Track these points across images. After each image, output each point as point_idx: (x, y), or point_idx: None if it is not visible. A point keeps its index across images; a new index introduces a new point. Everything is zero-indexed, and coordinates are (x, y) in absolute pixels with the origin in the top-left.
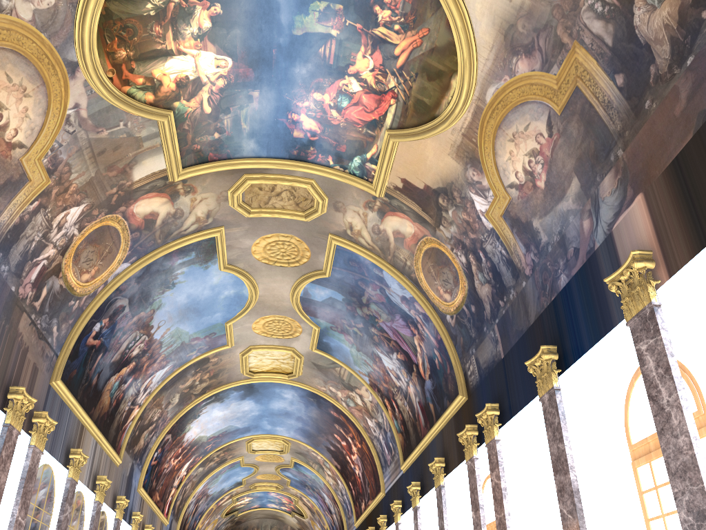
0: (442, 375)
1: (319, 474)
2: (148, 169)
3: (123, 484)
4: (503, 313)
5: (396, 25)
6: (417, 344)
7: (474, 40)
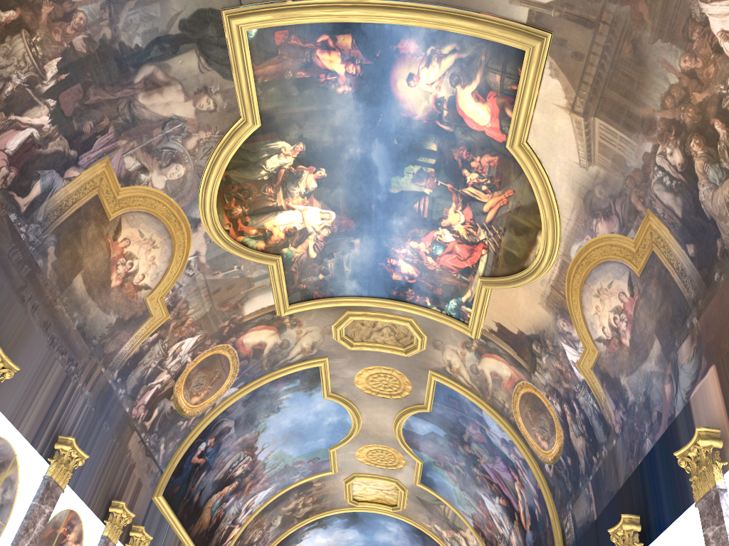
0: (541, 528)
1: None
2: (258, 305)
3: None
4: (596, 470)
5: (483, 186)
6: (518, 490)
7: (556, 201)
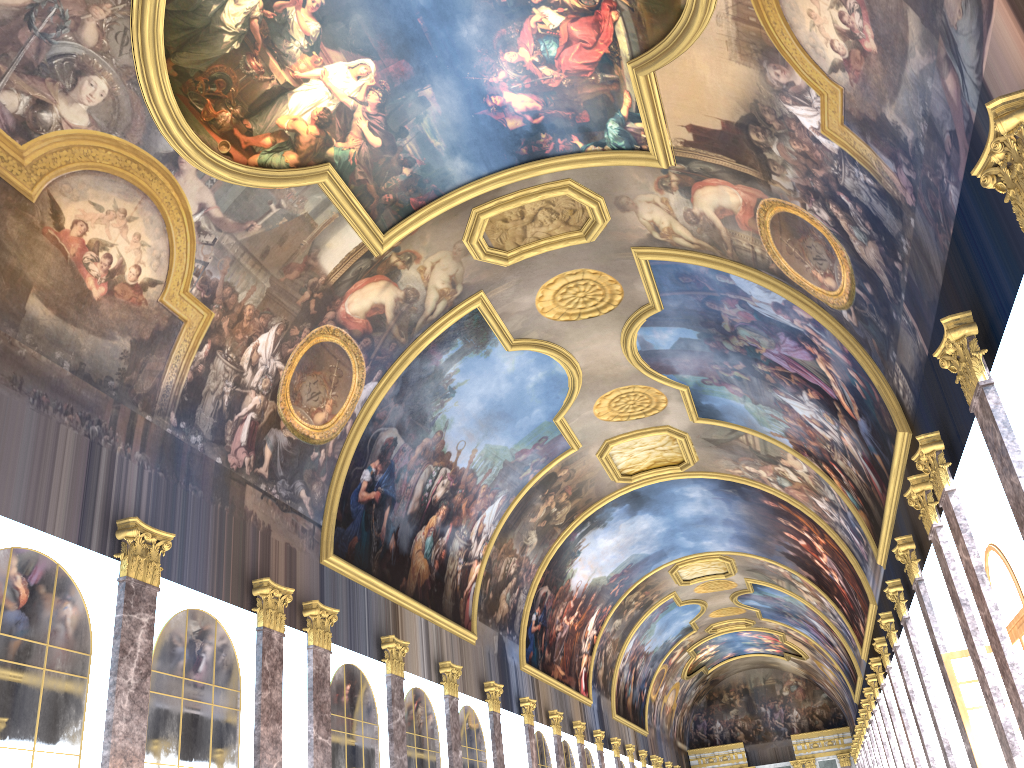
0: (872, 406)
1: (793, 593)
2: (339, 251)
3: (491, 665)
4: (906, 281)
5: None
6: (824, 368)
7: None
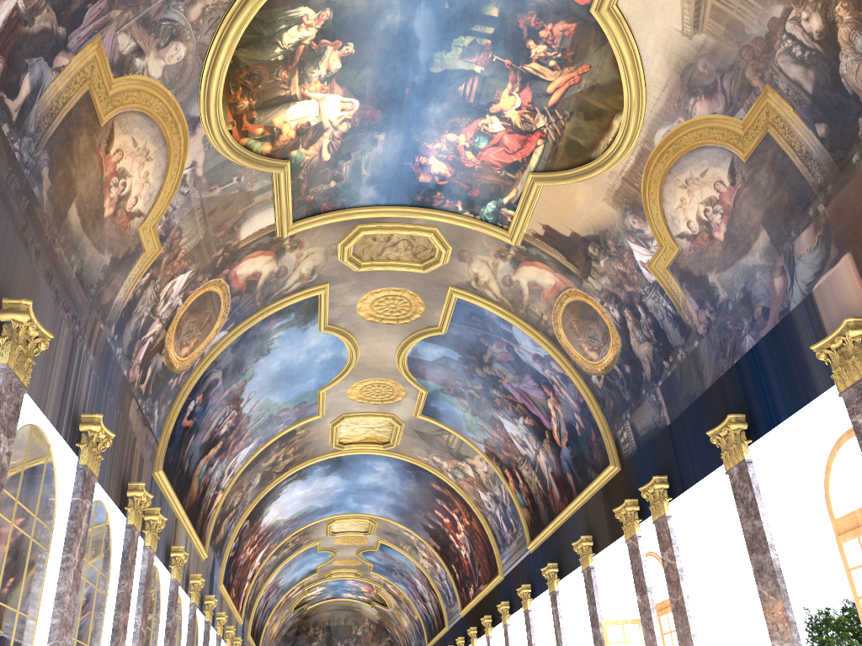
0: (584, 442)
1: (411, 556)
2: (256, 225)
3: (207, 581)
4: (668, 375)
5: (551, 61)
6: (551, 407)
7: (644, 78)
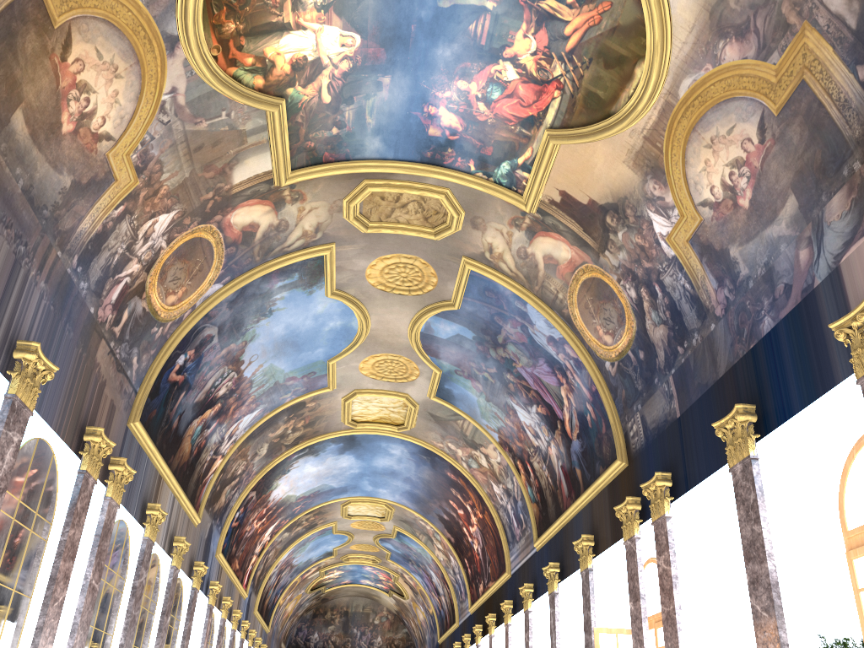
0: (595, 434)
1: (427, 547)
2: (251, 170)
3: (200, 547)
4: (682, 362)
5: None
6: (564, 395)
7: (670, 18)
